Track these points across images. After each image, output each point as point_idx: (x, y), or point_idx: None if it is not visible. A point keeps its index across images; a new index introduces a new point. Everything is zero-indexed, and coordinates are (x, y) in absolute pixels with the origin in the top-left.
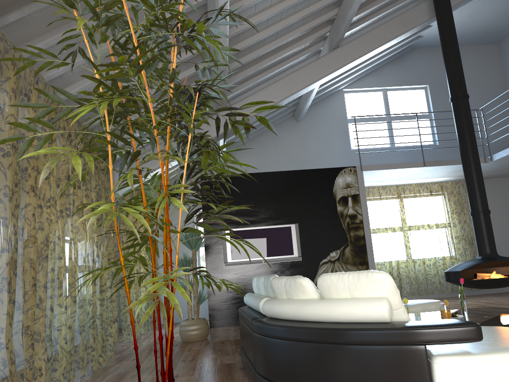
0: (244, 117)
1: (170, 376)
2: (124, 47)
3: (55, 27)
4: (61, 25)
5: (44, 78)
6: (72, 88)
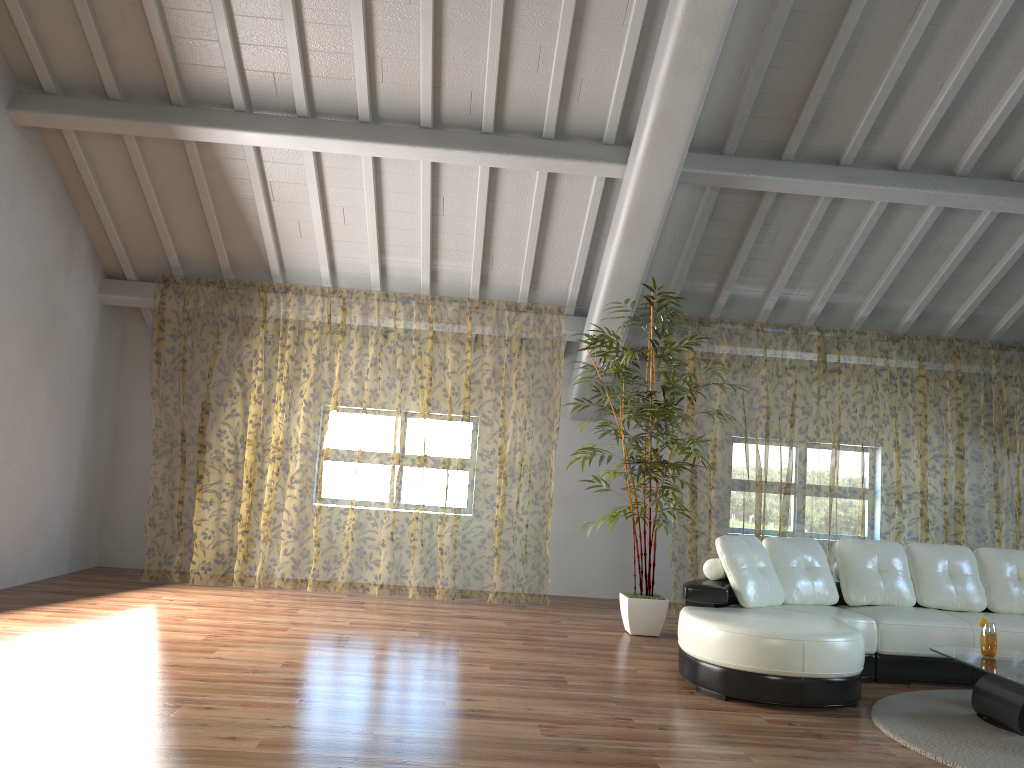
0: (657, 410)
1: (641, 577)
2: (625, 372)
3: (770, 284)
4: (773, 281)
5: (810, 317)
6: (861, 309)
